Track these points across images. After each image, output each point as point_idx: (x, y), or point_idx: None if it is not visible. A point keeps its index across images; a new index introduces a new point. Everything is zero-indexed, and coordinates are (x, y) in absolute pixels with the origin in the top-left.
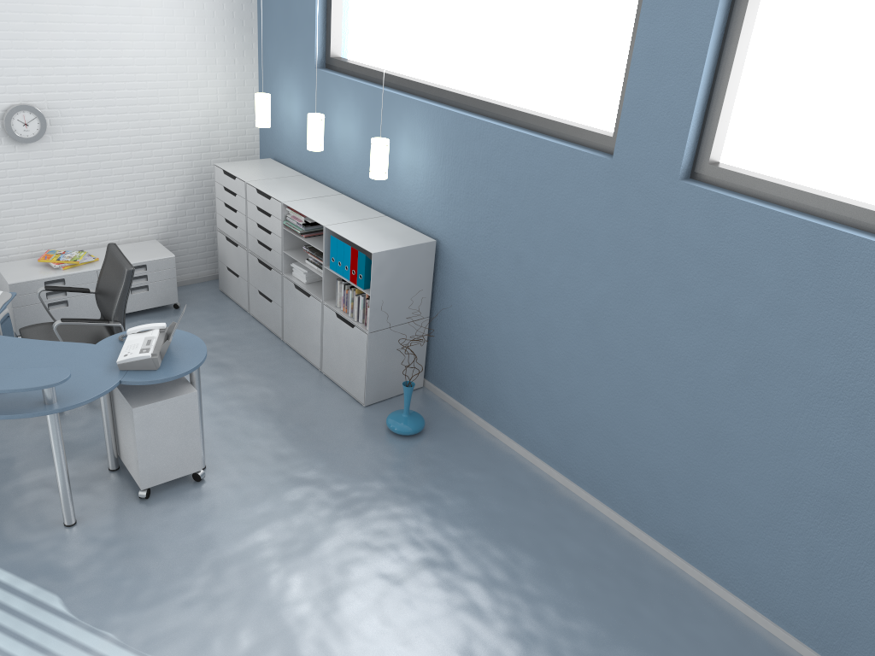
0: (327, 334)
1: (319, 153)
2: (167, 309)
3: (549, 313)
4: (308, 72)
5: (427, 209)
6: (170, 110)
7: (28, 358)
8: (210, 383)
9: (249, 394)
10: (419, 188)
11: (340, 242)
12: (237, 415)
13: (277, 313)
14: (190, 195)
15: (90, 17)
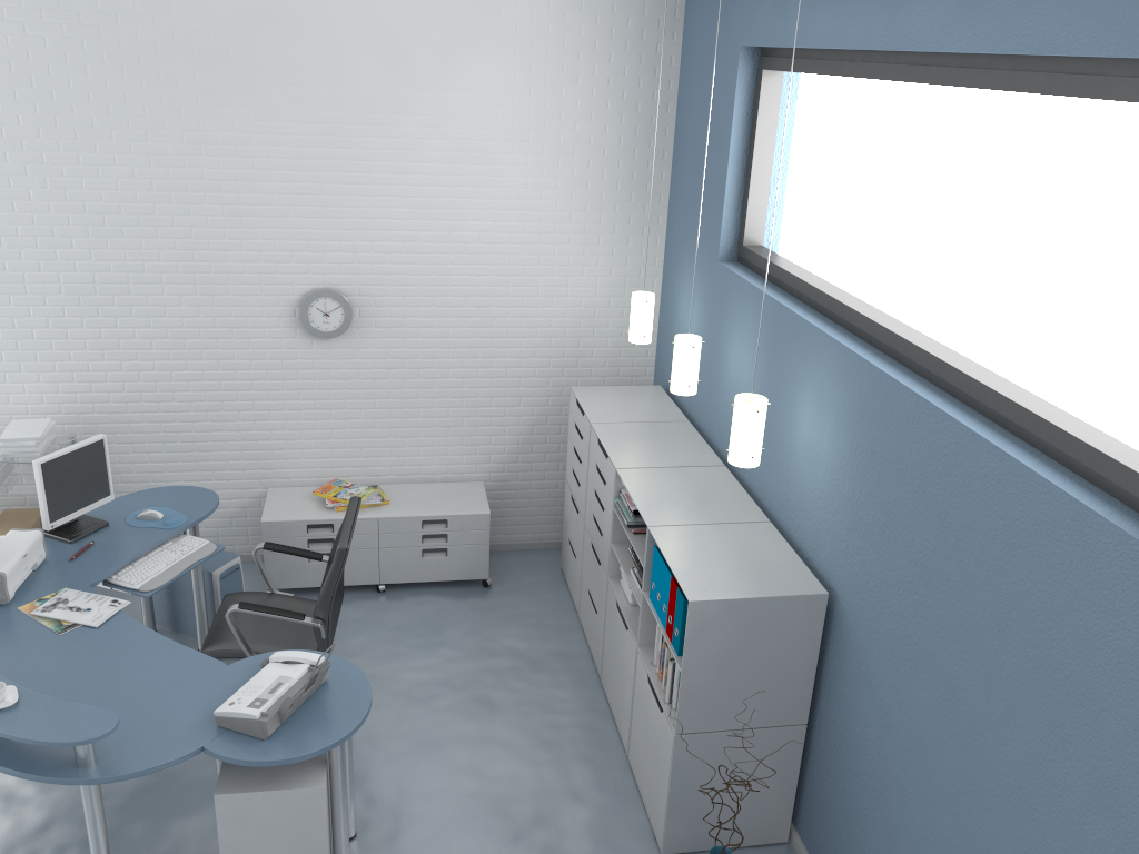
0: (637, 702)
1: (709, 392)
2: (473, 585)
3: (995, 831)
4: (711, 265)
5: (825, 531)
6: (524, 305)
7: (130, 669)
8: (452, 733)
9: (496, 770)
10: (818, 489)
11: (661, 561)
12: (455, 808)
13: (599, 635)
14: (541, 424)
15: (426, 178)
